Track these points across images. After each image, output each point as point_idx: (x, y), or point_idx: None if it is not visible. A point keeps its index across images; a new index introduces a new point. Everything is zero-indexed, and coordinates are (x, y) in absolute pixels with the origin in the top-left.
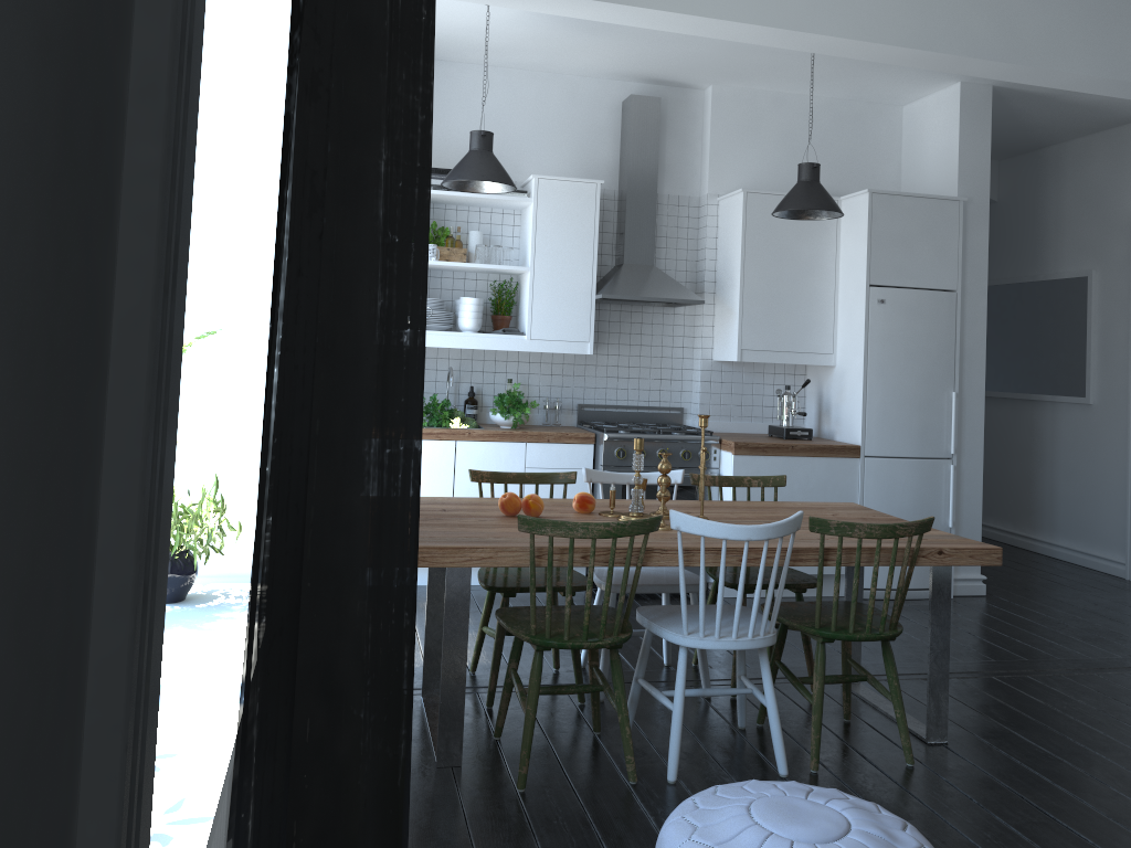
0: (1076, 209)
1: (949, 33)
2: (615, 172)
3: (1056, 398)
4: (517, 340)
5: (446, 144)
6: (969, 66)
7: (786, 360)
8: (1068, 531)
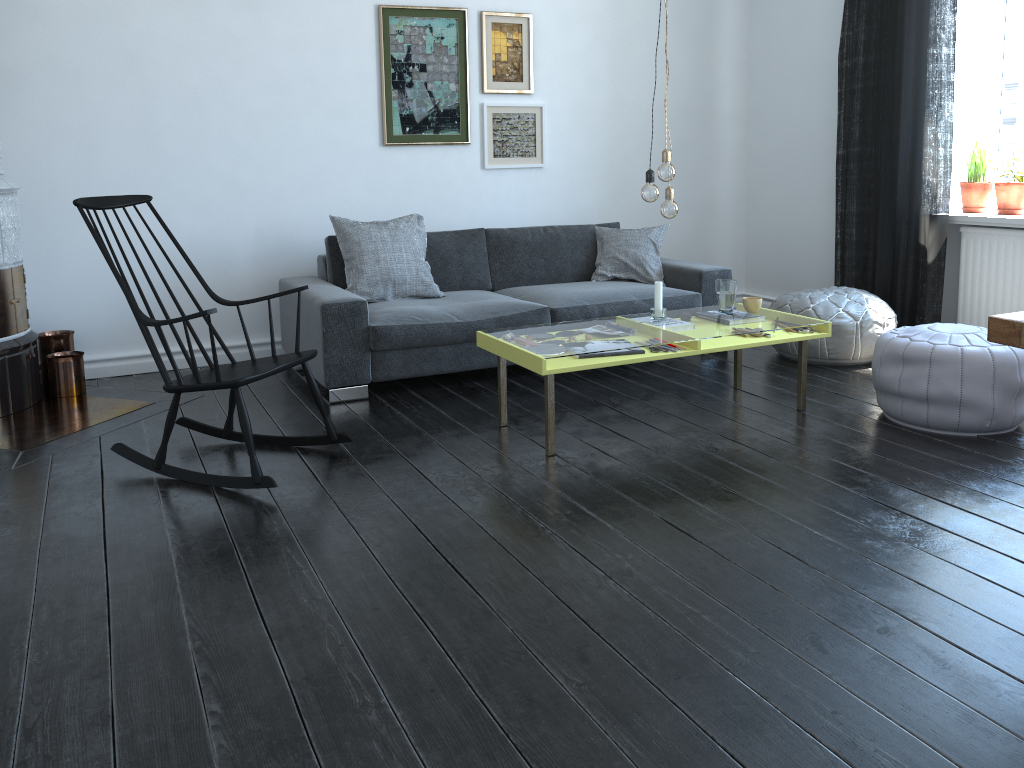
0: None
1: None
2: None
3: None
4: None
5: None
6: None
7: None
8: None
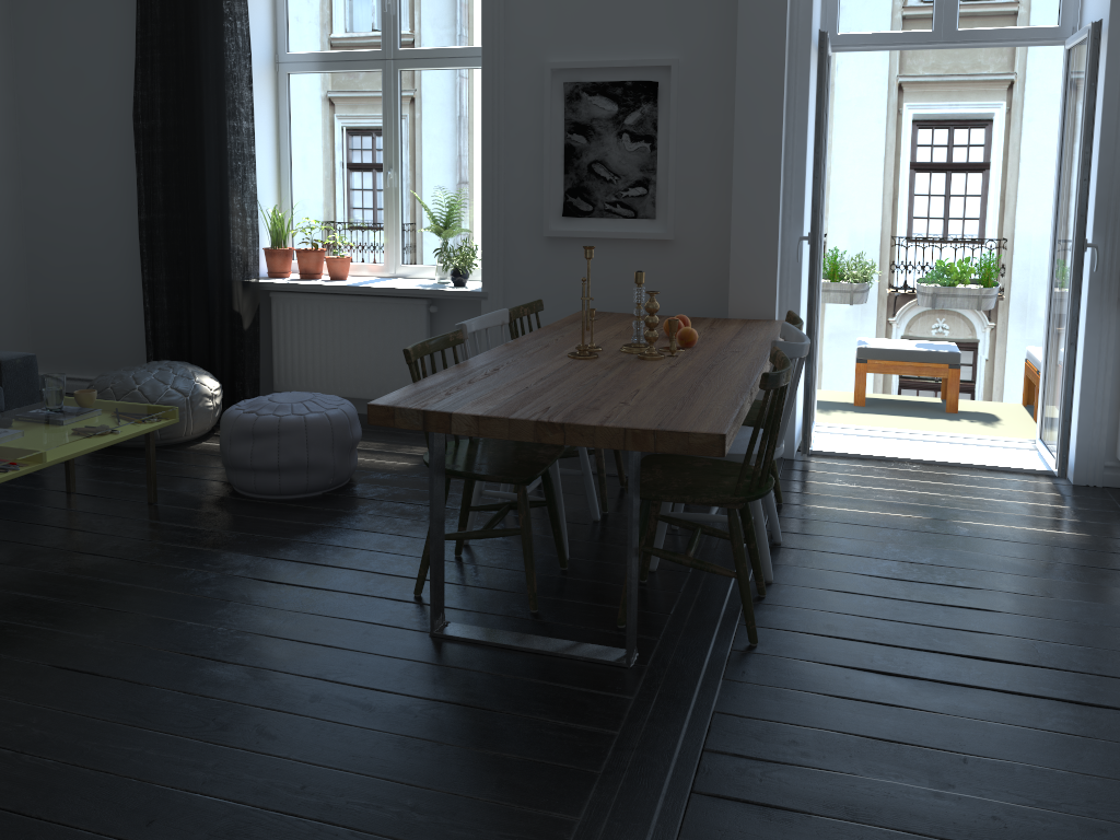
0: None
1: None
2: None
3: None
4: None
5: None
6: None
7: None
8: None
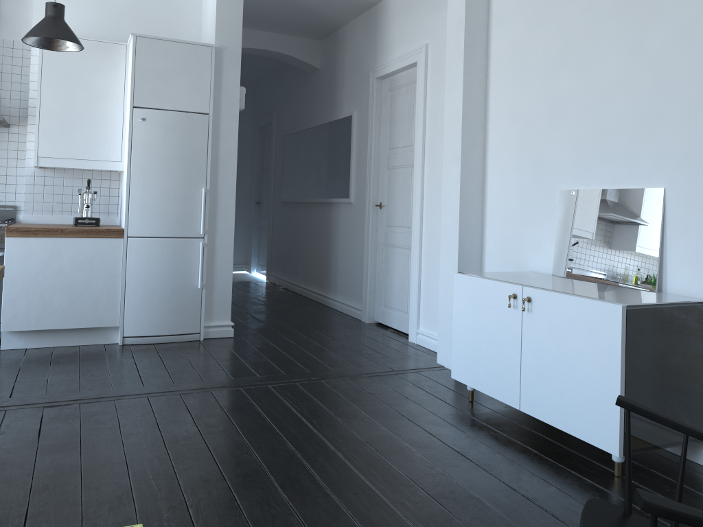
0: (350, 69)
1: None
2: None
3: (338, 200)
4: None
5: None
6: None
7: (80, 166)
8: (342, 290)
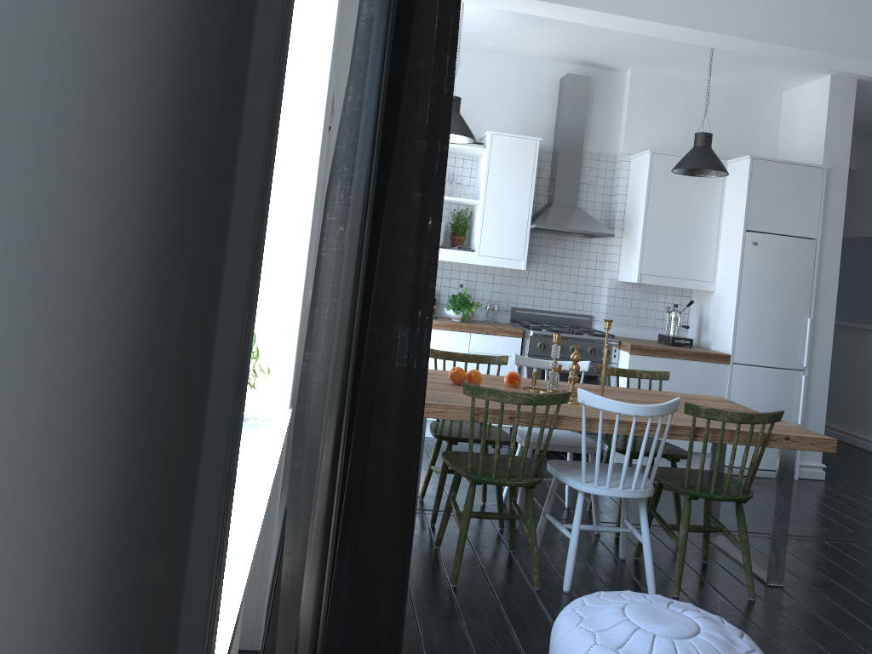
0: None
1: (822, 36)
2: (551, 132)
3: None
4: (468, 255)
5: None
6: (837, 63)
7: (676, 284)
8: None
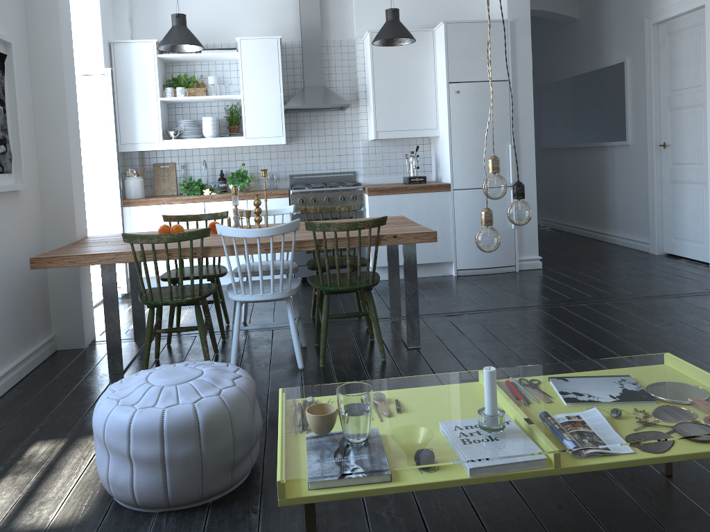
0: (617, 17)
1: None
2: (298, 30)
3: (612, 143)
4: (238, 140)
5: (190, 24)
6: None
7: (407, 135)
8: (622, 227)
